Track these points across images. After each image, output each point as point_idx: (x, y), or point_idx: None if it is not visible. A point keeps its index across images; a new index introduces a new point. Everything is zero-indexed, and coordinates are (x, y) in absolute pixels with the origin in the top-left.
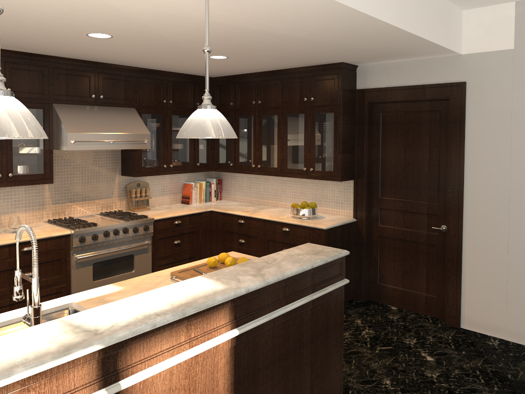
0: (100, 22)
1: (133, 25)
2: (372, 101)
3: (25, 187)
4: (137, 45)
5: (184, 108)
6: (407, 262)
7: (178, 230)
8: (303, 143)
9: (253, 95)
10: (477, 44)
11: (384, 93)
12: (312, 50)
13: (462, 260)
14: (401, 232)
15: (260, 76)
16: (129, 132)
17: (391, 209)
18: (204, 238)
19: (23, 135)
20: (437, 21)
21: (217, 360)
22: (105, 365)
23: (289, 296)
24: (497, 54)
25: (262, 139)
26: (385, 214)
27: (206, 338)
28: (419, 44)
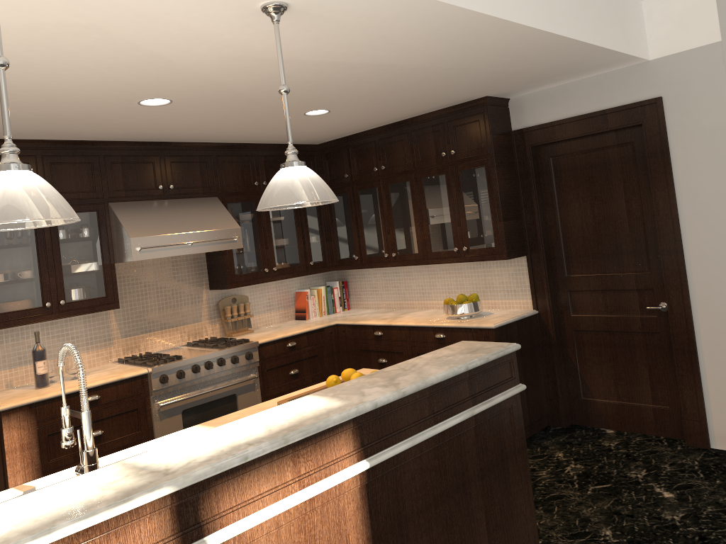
0: (152, 82)
1: (194, 81)
2: (536, 143)
3: (84, 318)
4: (207, 110)
5: None
6: (620, 363)
7: (293, 355)
8: (449, 215)
9: (373, 159)
10: (669, 43)
11: (551, 130)
12: (440, 84)
13: (698, 349)
14: (604, 320)
15: (380, 132)
16: (212, 229)
17: (585, 289)
18: (331, 363)
19: (45, 216)
20: (604, 19)
21: (343, 506)
22: (182, 515)
23: (439, 412)
24: (699, 52)
25: (393, 218)
26: (578, 298)
27: (323, 474)
28: (584, 53)
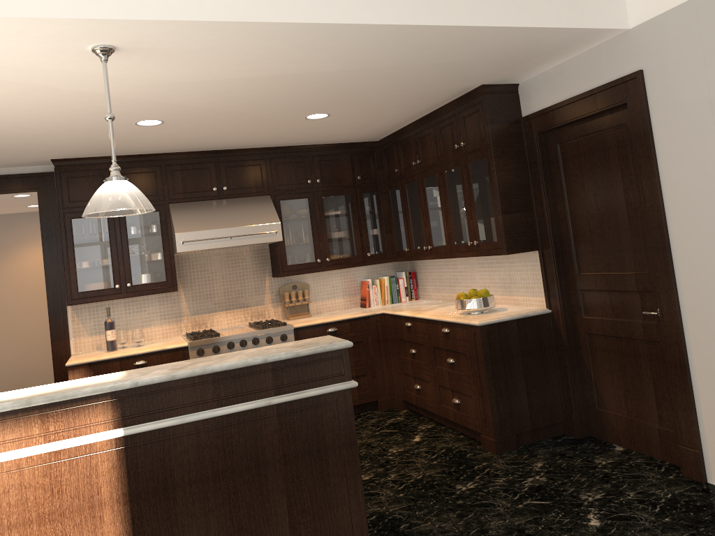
0: (118, 110)
1: (150, 105)
2: (541, 130)
3: (159, 298)
4: (207, 124)
5: (340, 186)
6: (627, 373)
7: None
8: (464, 208)
9: (413, 154)
10: (646, 7)
11: (551, 115)
12: (399, 81)
13: (690, 364)
14: (611, 324)
15: (415, 127)
16: (252, 224)
17: (593, 288)
18: (376, 350)
19: None
20: None
21: (96, 463)
22: None
23: (225, 397)
24: (674, 14)
25: (428, 211)
26: (589, 298)
27: (72, 434)
28: (516, 35)
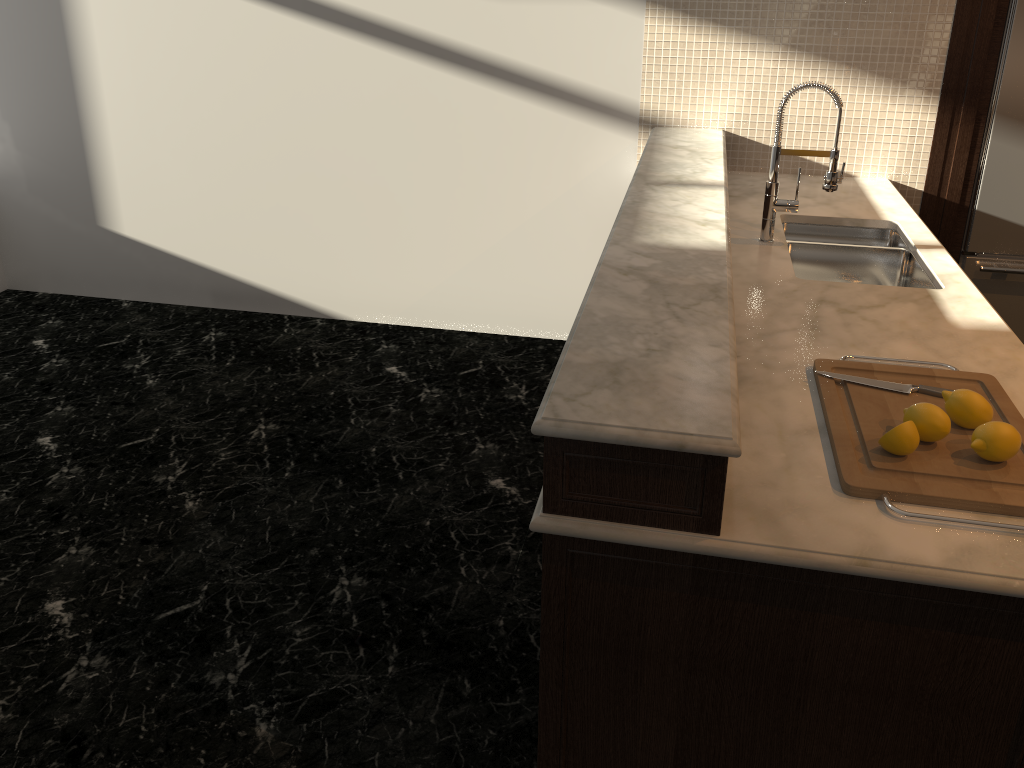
0: None
1: None
2: None
3: None
4: None
5: None
6: None
7: None
8: None
9: None
10: None
11: None
12: None
13: None
14: None
15: None
16: None
17: None
18: None
19: None
20: None
21: None
22: None
23: None
24: None
25: None
26: None
27: None
28: None
